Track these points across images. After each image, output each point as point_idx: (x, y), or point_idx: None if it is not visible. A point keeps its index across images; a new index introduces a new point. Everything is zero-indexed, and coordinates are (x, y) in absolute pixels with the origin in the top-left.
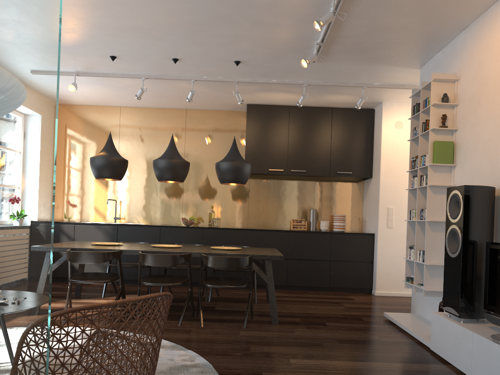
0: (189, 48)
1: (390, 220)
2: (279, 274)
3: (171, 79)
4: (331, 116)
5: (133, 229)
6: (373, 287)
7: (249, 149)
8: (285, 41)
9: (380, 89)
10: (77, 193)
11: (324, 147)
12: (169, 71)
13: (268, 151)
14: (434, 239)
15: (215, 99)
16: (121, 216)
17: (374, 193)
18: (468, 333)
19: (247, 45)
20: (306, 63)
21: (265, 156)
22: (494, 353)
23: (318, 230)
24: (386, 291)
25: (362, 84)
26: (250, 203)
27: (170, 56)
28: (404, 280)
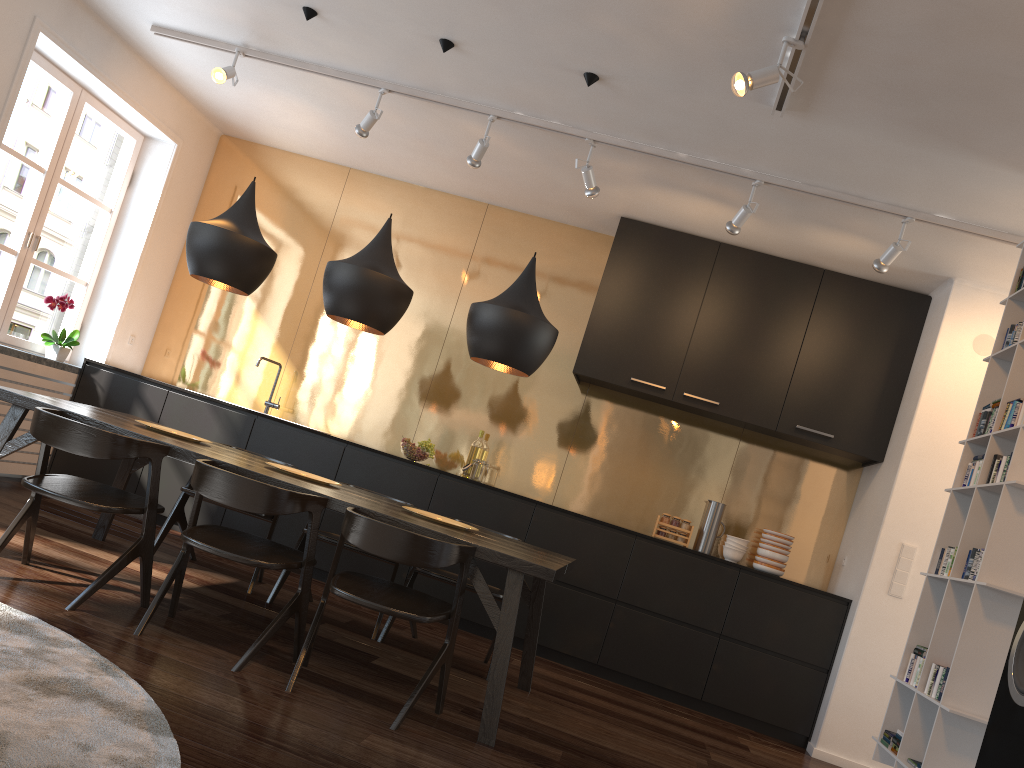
0: (474, 9)
1: (901, 579)
2: (586, 632)
3: (442, 103)
4: (816, 290)
5: (286, 432)
6: (814, 736)
7: (598, 320)
8: (707, 25)
9: (951, 235)
10: (210, 330)
11: (780, 359)
12: (438, 80)
13: (641, 336)
14: (988, 645)
15: (549, 189)
16: (284, 404)
17: (878, 501)
18: None
19: (611, 22)
20: (744, 84)
21: (632, 346)
22: None
23: (717, 556)
24: (845, 755)
25: (905, 209)
26: (574, 449)
27: (434, 32)
28: (878, 738)
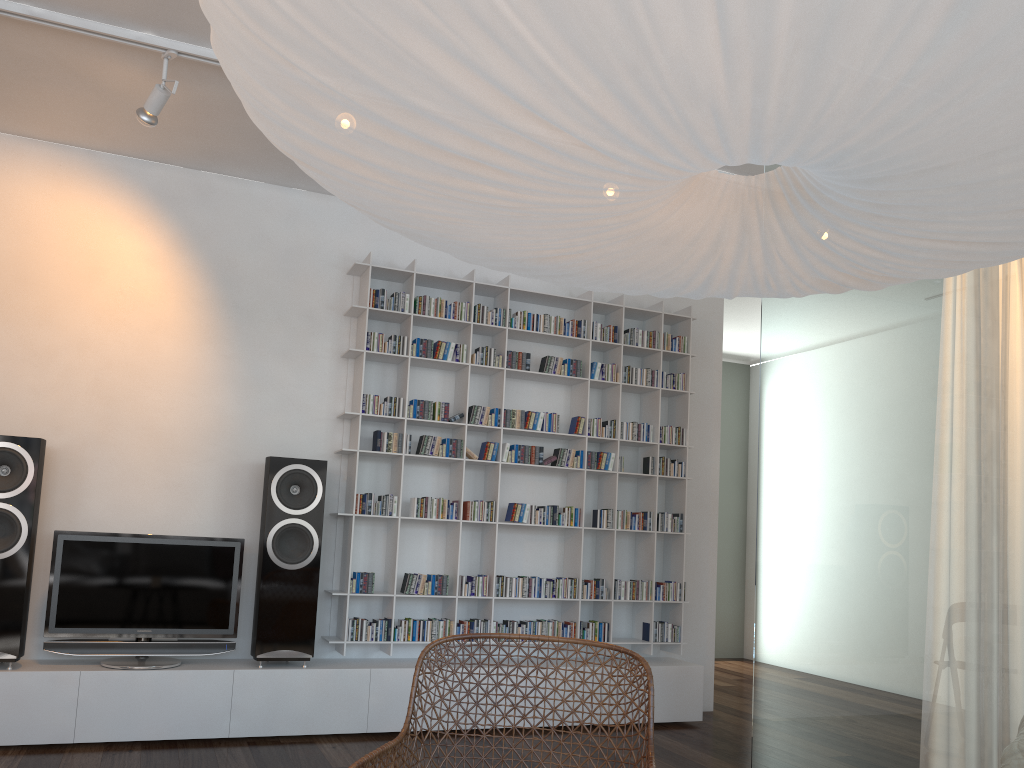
0: None
1: None
2: None
3: None
4: None
5: None
6: None
7: None
8: None
9: None
10: None
11: None
12: None
13: None
14: None
15: None
16: None
17: None
18: (66, 677)
19: None
20: None
21: None
22: (143, 684)
23: None
24: None
25: None
26: None
27: None
28: None
